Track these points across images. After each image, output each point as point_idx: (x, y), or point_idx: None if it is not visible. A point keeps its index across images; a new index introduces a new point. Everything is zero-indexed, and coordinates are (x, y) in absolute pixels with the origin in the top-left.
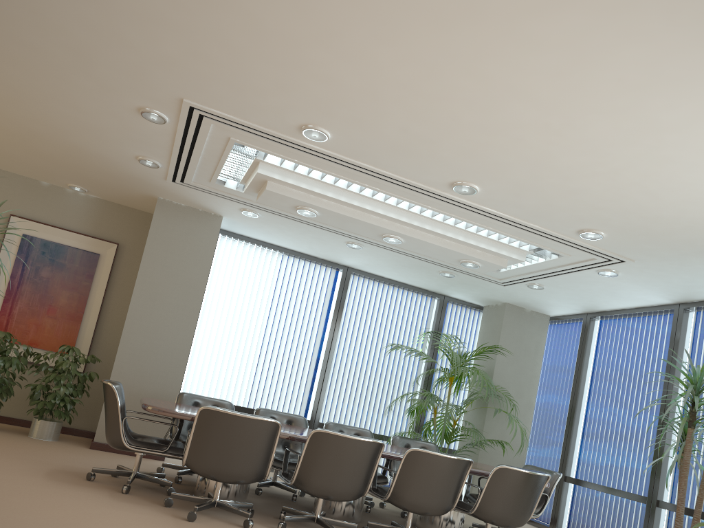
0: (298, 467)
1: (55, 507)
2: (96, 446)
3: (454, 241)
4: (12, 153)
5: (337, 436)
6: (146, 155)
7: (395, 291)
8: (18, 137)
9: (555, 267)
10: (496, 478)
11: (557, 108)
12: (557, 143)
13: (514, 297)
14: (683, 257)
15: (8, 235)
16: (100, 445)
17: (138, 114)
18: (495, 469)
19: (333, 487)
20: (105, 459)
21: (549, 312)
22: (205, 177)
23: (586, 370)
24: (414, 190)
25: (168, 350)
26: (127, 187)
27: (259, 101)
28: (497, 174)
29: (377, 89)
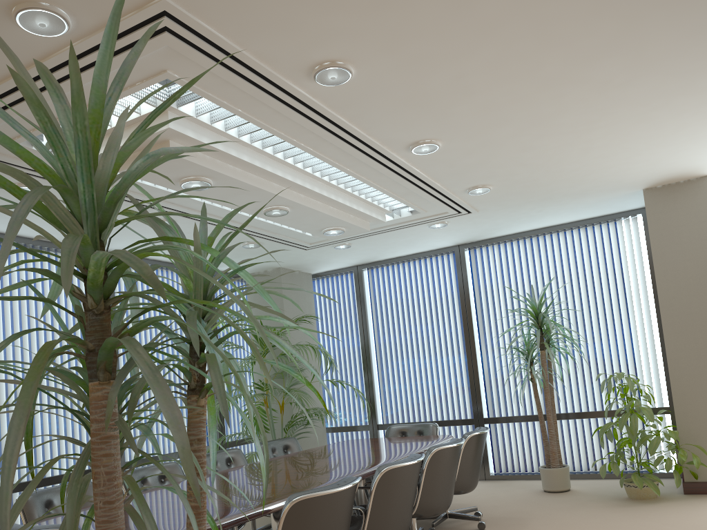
0: (367, 524)
1: None
2: None
3: (337, 207)
4: None
5: (405, 467)
6: None
7: (160, 274)
8: None
9: (392, 225)
10: (467, 448)
11: (641, 66)
12: (587, 101)
13: (299, 260)
14: (524, 204)
15: None
16: None
17: (1, 11)
18: (467, 439)
19: (403, 527)
20: None
21: (316, 270)
22: (7, 133)
23: (369, 321)
24: (359, 150)
25: None
26: None
27: (310, 18)
28: (482, 131)
29: (504, 24)
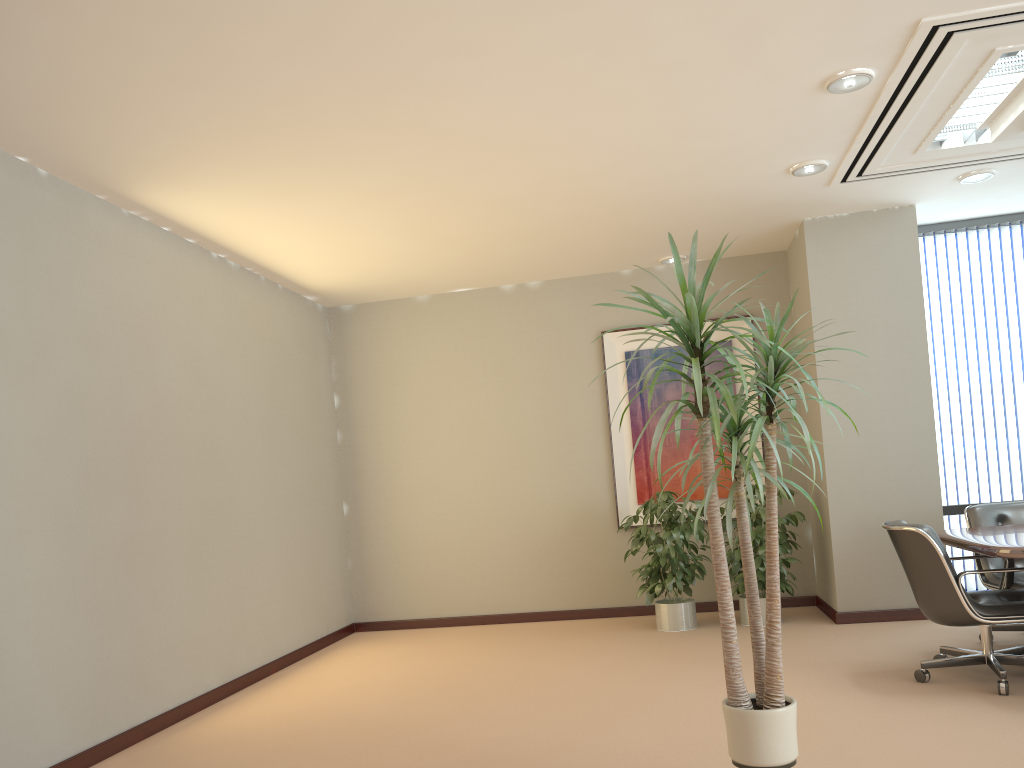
0: None
1: (958, 746)
2: (844, 618)
3: None
4: (589, 248)
5: None
6: (807, 157)
7: None
8: (606, 221)
9: None
10: None
11: None
12: None
13: None
14: None
15: (608, 361)
16: (849, 615)
17: (818, 92)
18: None
19: None
20: (881, 637)
21: None
22: (907, 148)
23: None
24: None
25: (902, 447)
26: (753, 225)
27: None
28: None
29: None
